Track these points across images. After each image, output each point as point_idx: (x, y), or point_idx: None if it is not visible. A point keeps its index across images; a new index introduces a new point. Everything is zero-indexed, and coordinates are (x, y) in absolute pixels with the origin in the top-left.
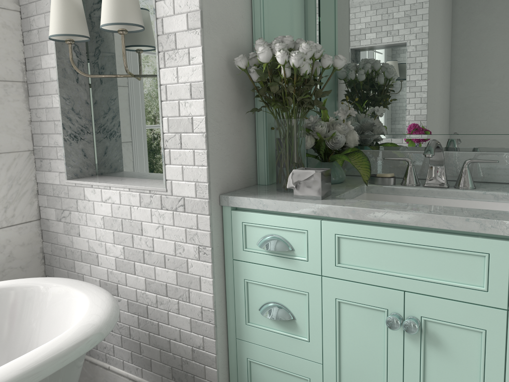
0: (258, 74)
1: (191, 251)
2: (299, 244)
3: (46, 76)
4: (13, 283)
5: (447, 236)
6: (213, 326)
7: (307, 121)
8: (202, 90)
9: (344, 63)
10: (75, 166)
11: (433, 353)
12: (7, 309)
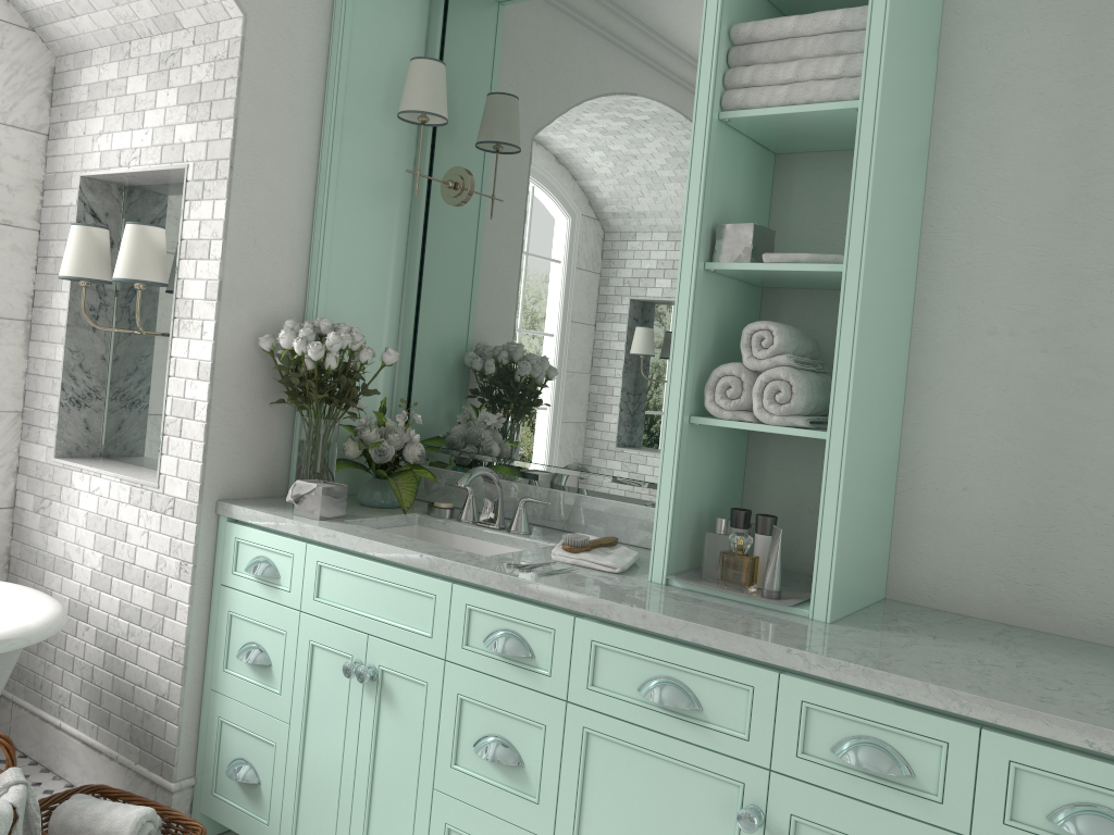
0: (280, 360)
1: (173, 568)
2: (285, 571)
3: (54, 318)
4: None
5: (406, 573)
6: (182, 667)
7: (360, 423)
8: (209, 372)
9: (395, 359)
10: (70, 441)
11: (386, 711)
12: None
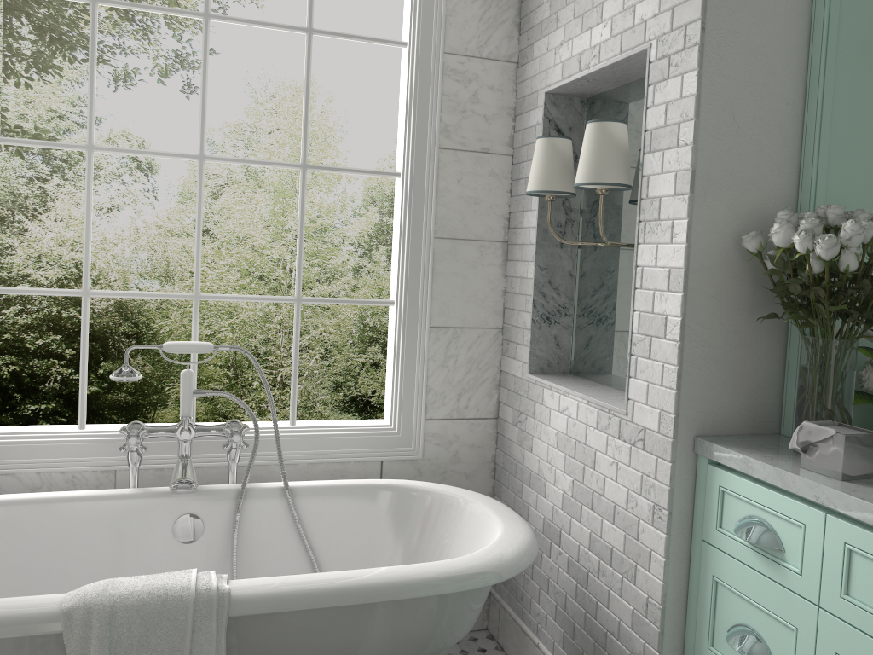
0: (772, 263)
1: (644, 510)
2: (792, 544)
3: (525, 237)
4: (439, 488)
5: None
6: (657, 631)
7: None
8: (681, 281)
9: None
10: (541, 358)
11: None
12: (427, 517)
